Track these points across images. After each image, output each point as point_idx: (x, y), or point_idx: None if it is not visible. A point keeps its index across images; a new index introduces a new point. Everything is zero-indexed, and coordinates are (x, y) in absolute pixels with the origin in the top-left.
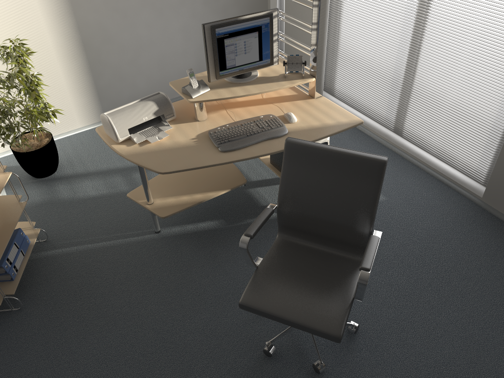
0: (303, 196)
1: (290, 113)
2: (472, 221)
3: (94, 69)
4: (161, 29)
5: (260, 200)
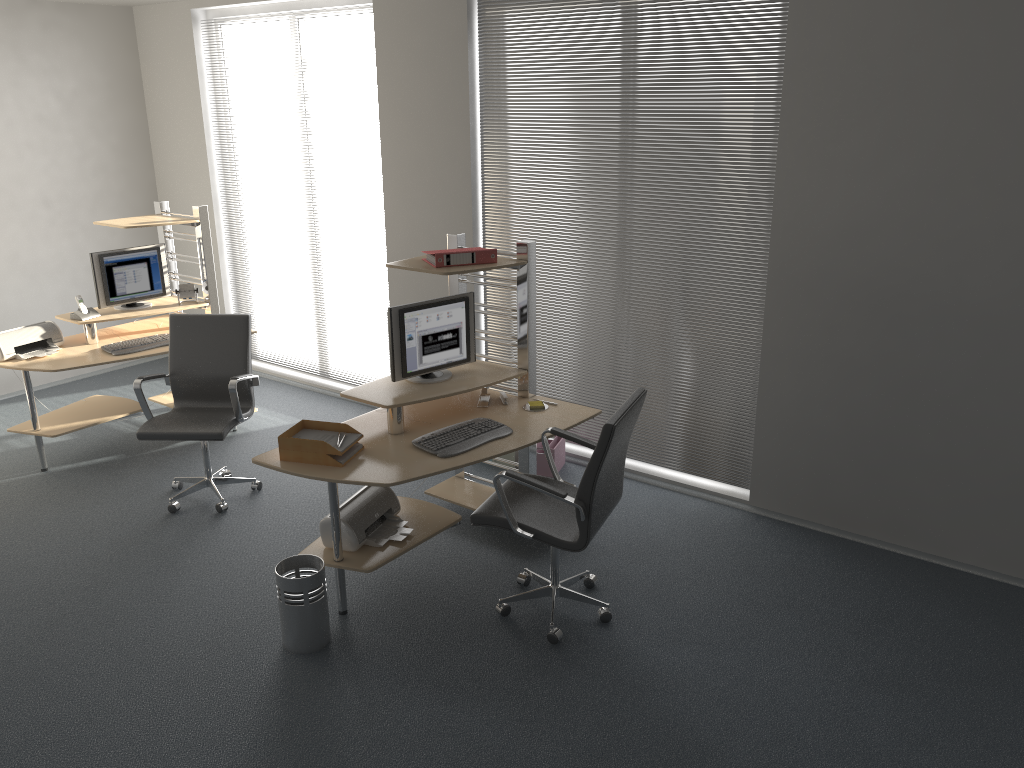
0: (190, 358)
1: None
2: None
3: None
4: (34, 297)
5: None
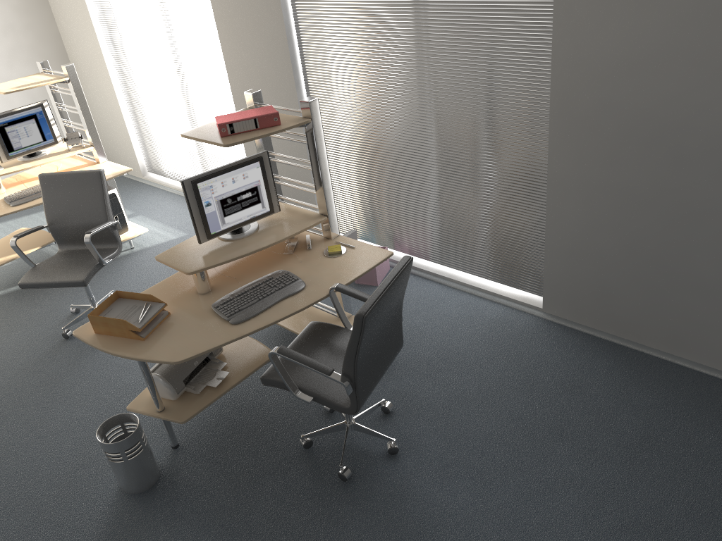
0: (61, 210)
1: None
2: None
3: None
4: None
5: None
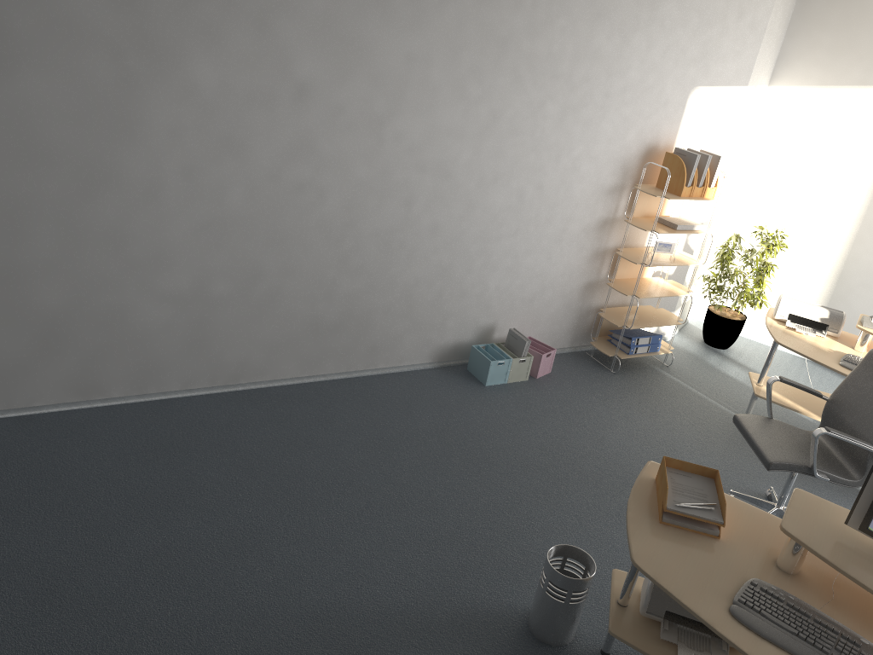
0: (850, 396)
1: None
2: None
3: (832, 302)
4: None
5: None
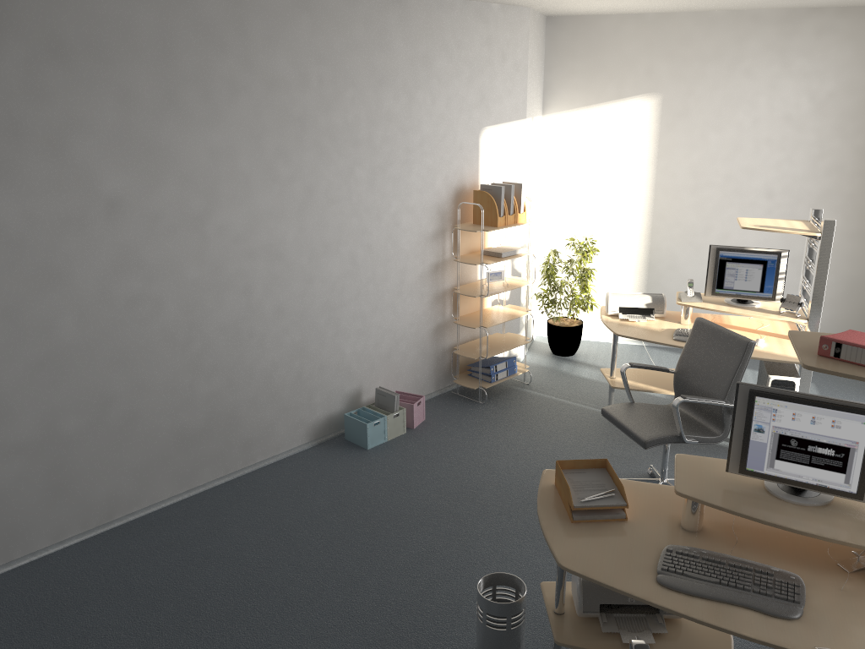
0: (692, 363)
1: (761, 339)
2: None
3: (649, 289)
4: None
5: None
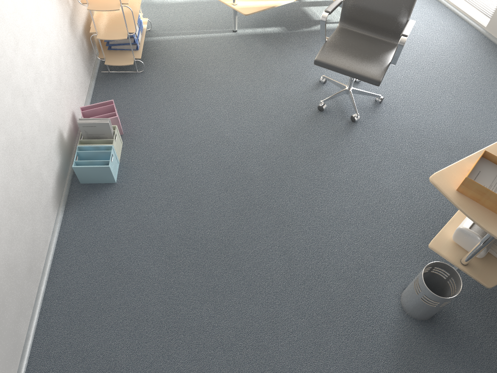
0: None
1: None
2: (474, 43)
3: None
4: None
5: (312, 16)
